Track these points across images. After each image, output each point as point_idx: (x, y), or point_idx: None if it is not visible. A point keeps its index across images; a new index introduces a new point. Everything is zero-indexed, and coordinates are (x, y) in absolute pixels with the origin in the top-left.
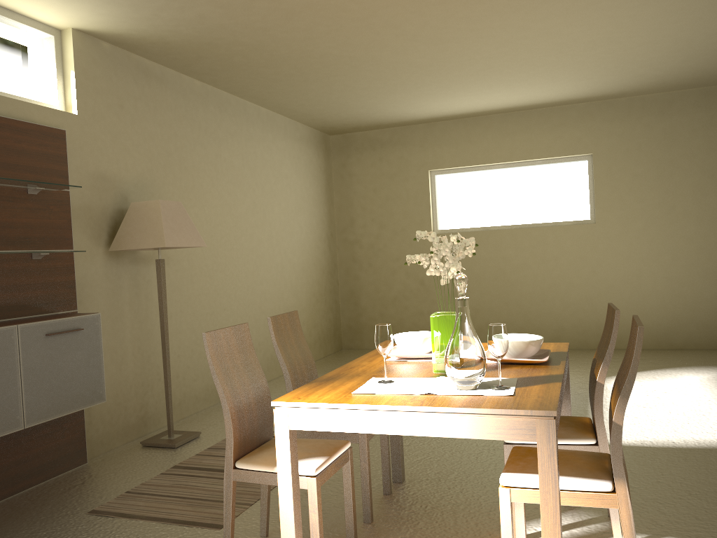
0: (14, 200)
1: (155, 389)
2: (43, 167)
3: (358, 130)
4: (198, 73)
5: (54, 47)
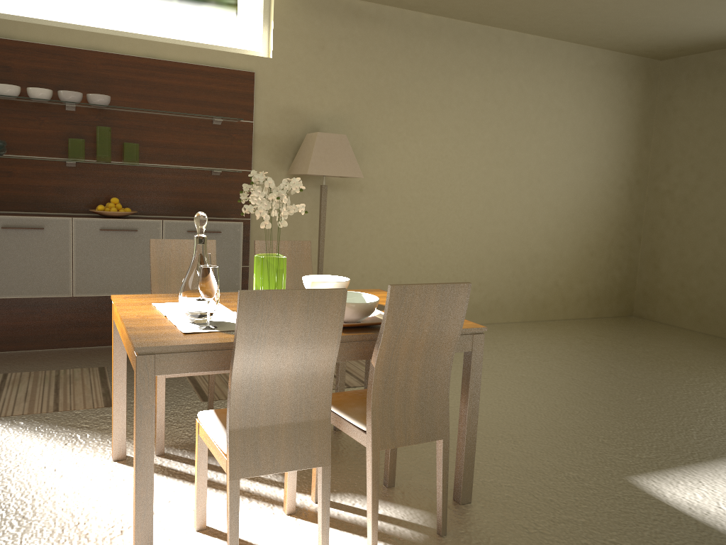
0: (200, 129)
1: None
2: (229, 103)
3: (690, 52)
4: (418, 7)
5: (263, 1)
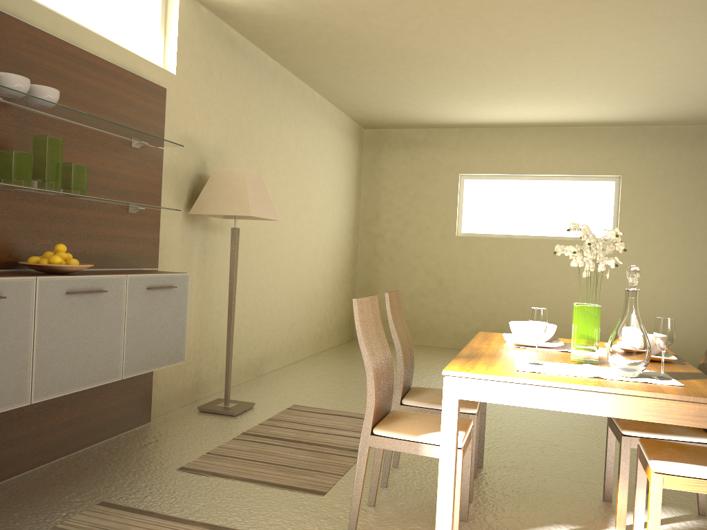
0: (120, 151)
1: (208, 356)
2: (145, 122)
3: (393, 127)
4: (275, 50)
5: (160, 5)
